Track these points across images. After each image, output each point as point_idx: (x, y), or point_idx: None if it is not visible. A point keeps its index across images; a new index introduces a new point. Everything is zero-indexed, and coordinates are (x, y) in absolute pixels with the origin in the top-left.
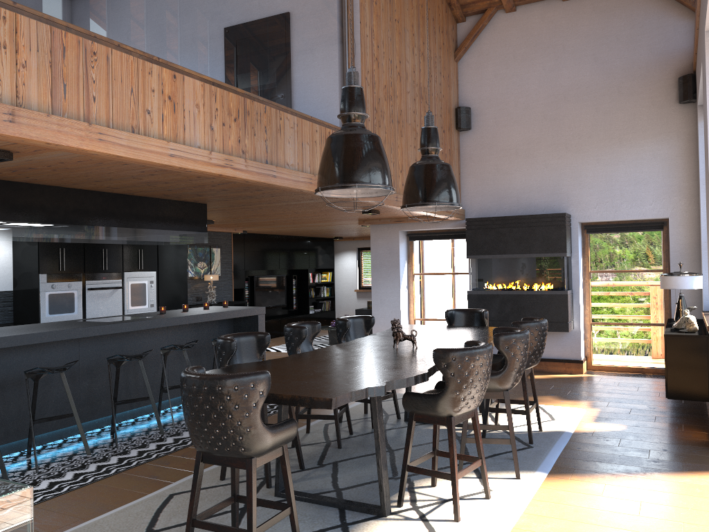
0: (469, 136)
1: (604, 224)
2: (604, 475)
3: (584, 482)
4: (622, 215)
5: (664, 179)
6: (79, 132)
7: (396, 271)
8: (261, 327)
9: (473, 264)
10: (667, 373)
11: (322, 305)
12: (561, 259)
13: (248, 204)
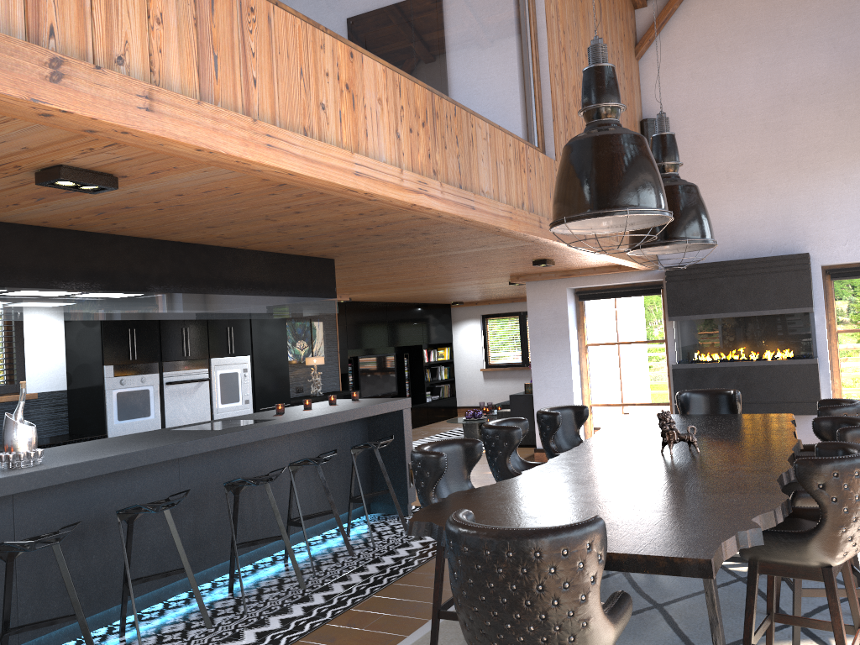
0: None
1: (854, 267)
2: None
3: None
4: None
5: None
6: (241, 132)
7: (565, 342)
8: (407, 427)
9: (678, 329)
10: None
11: (440, 391)
12: (804, 316)
13: (390, 257)
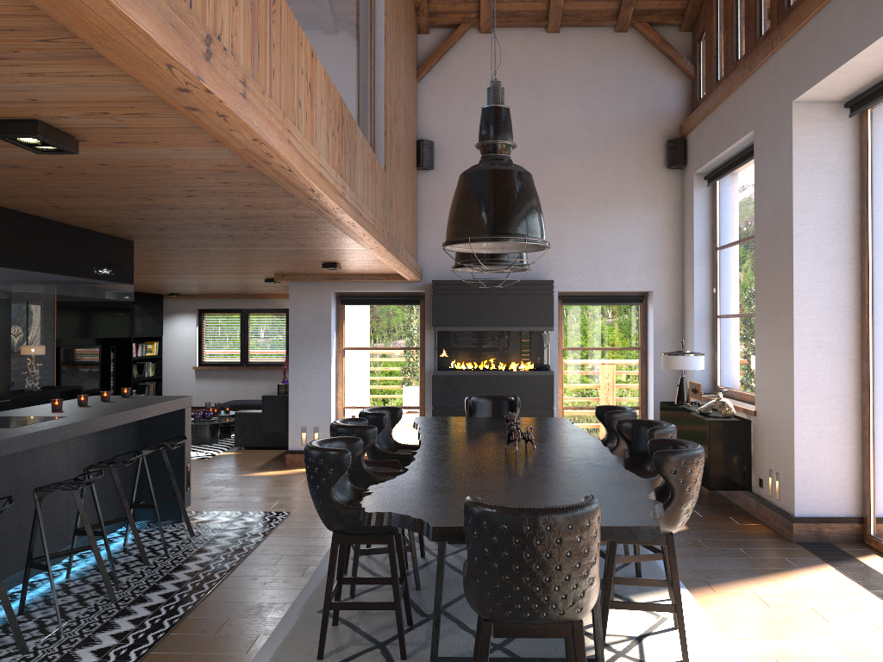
0: (430, 178)
1: (580, 295)
2: (739, 582)
3: (733, 593)
4: (606, 286)
5: (649, 249)
6: (278, 126)
7: (326, 345)
8: (187, 426)
9: (440, 338)
10: (709, 463)
11: (146, 389)
12: (546, 334)
13: (196, 245)
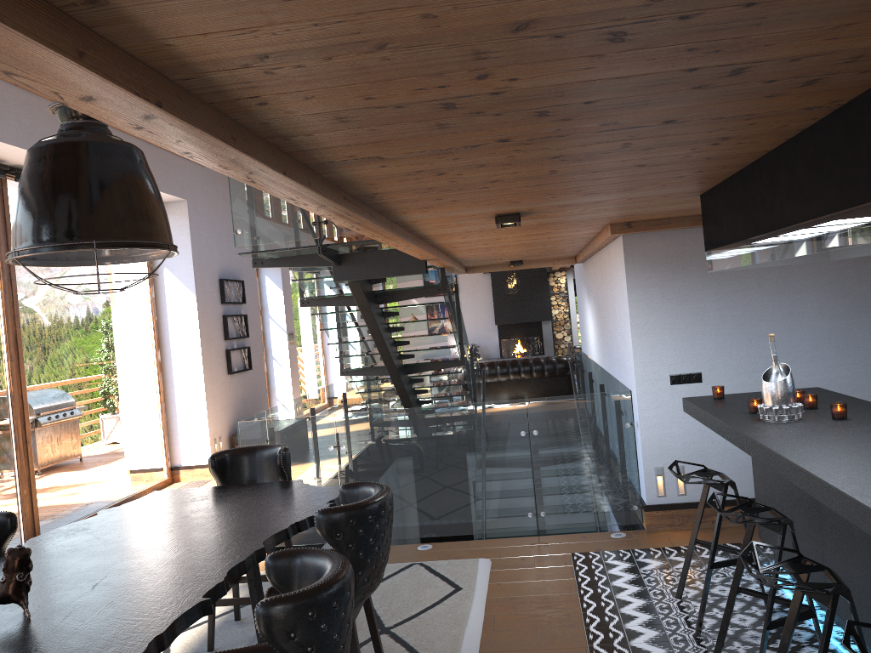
0: None
1: None
2: None
3: None
4: None
5: None
6: None
7: None
8: None
9: None
10: None
11: None
12: None
13: None
